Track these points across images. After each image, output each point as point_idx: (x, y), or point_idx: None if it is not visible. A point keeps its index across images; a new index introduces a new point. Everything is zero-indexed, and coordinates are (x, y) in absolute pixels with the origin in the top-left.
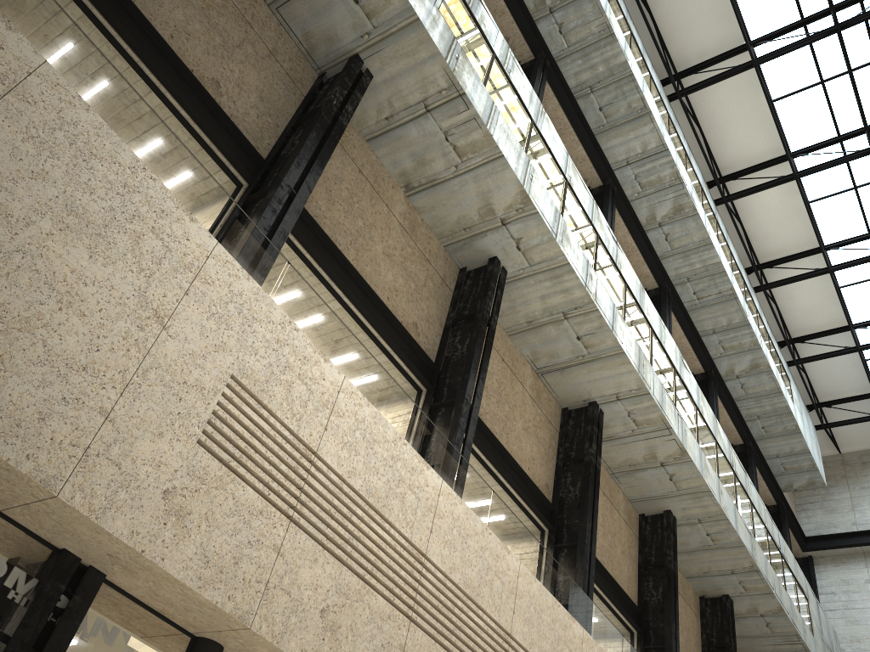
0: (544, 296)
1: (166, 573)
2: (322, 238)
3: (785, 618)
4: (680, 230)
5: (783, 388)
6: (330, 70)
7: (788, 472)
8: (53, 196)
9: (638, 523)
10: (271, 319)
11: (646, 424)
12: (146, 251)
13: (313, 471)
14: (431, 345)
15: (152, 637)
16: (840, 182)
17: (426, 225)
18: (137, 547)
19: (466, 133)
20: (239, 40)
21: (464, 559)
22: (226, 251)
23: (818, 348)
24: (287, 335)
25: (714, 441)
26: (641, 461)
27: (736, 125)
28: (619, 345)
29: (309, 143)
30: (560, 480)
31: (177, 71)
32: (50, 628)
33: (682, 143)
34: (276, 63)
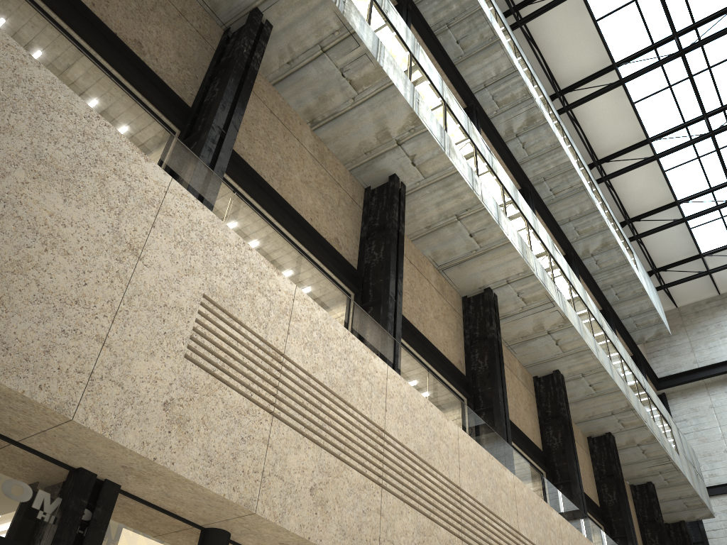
0: (439, 203)
1: (178, 475)
2: (249, 172)
3: (657, 444)
4: (534, 138)
5: (629, 259)
6: (233, 25)
7: (639, 328)
8: (21, 148)
9: (533, 384)
10: (228, 242)
11: (533, 301)
12: (112, 191)
13: (284, 370)
14: (351, 255)
15: (168, 535)
16: (657, 83)
17: (332, 154)
18: (149, 455)
19: (359, 68)
20: (151, 4)
21: (415, 430)
22: (180, 186)
23: (652, 224)
24: (243, 255)
25: (586, 308)
26: (531, 332)
27: (568, 44)
28: (506, 237)
29: (229, 88)
30: (470, 356)
31: (103, 35)
32: (79, 540)
33: (527, 64)
34: (186, 22)
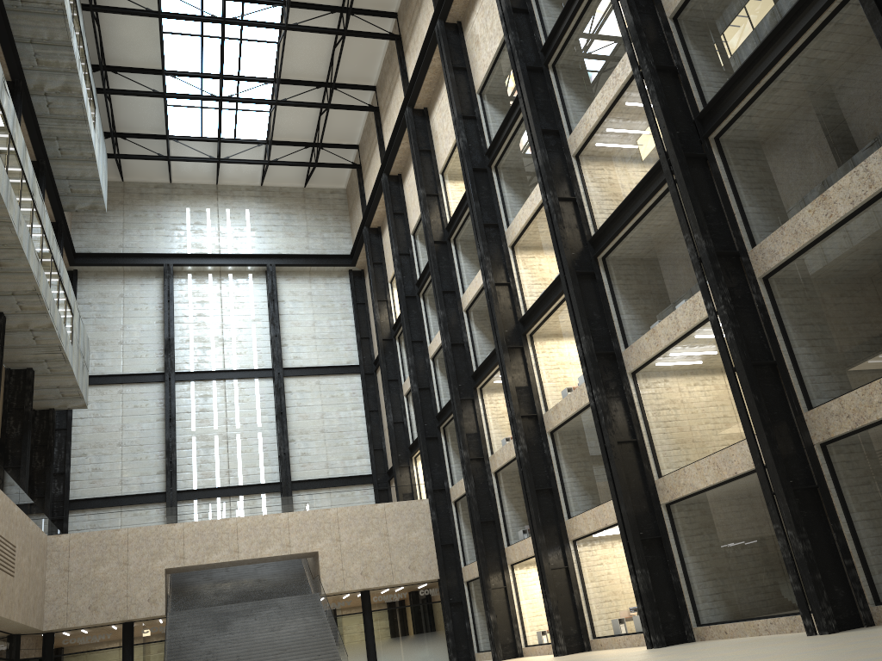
0: None
1: None
2: None
3: (53, 333)
4: None
5: (90, 117)
6: None
7: (74, 194)
8: None
9: None
10: None
11: None
12: None
13: None
14: None
15: None
16: None
17: None
18: None
19: None
20: None
21: None
22: None
23: (129, 82)
24: None
25: (21, 171)
26: None
27: None
28: None
29: None
30: None
31: None
32: None
33: None
34: None
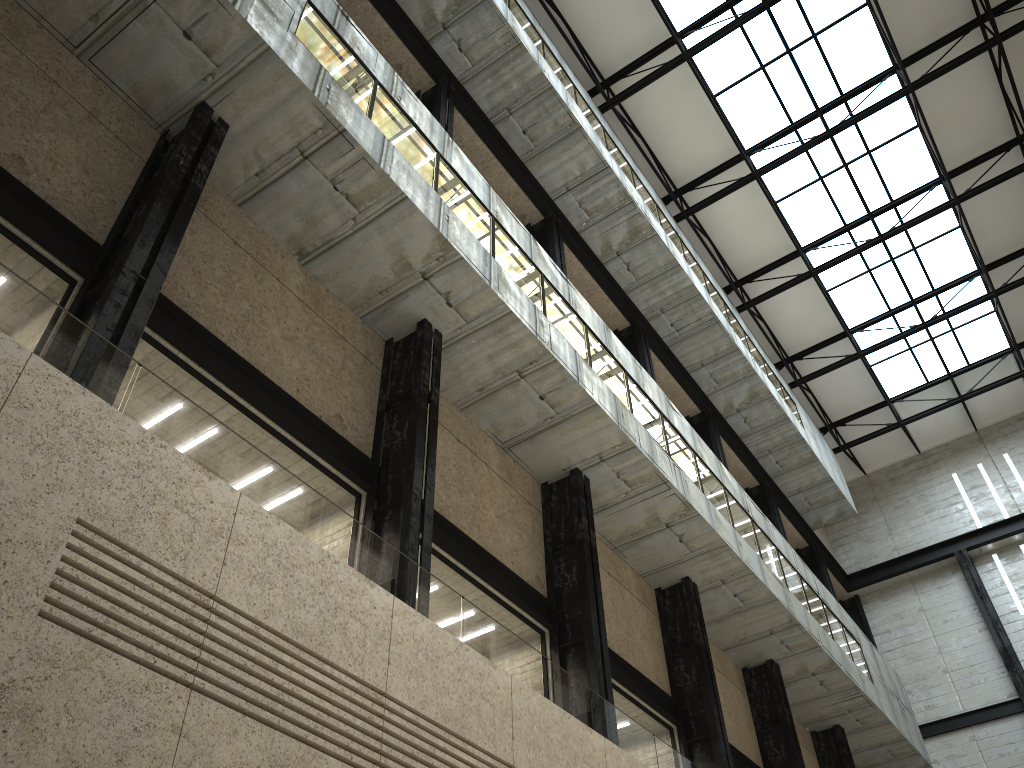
0: (491, 356)
1: None
2: (197, 331)
3: (838, 671)
4: (641, 256)
5: (790, 413)
6: (174, 126)
7: (813, 507)
8: None
9: (655, 599)
10: (125, 439)
11: (639, 483)
12: None
13: (215, 620)
14: (363, 437)
15: None
16: (804, 175)
17: (333, 296)
18: None
19: (357, 177)
20: (43, 103)
21: (438, 688)
22: (46, 363)
23: (819, 362)
24: (151, 455)
25: (722, 487)
26: (644, 526)
27: (680, 129)
28: (590, 397)
29: (154, 215)
30: (552, 568)
31: None
32: None
33: (625, 157)
34: (100, 126)
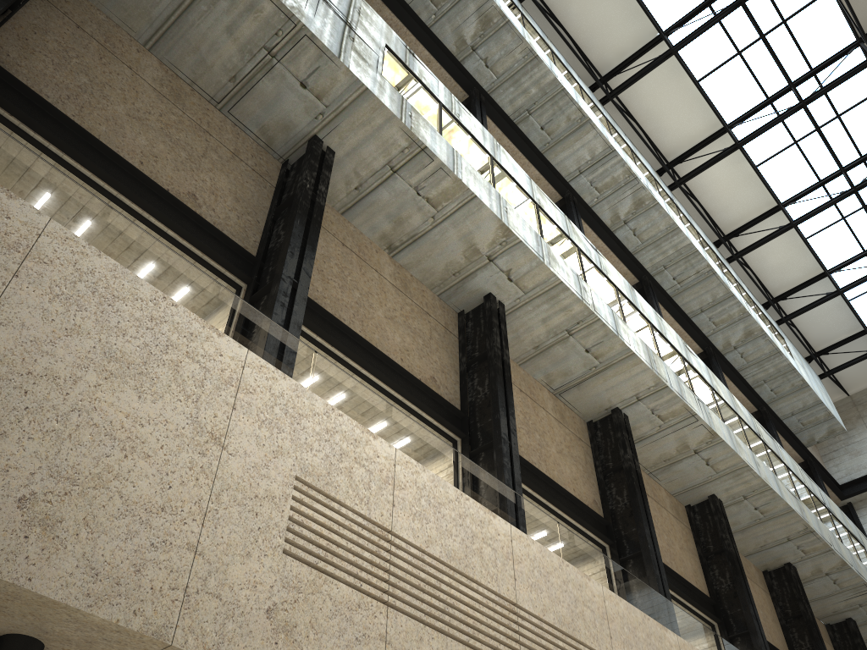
0: (545, 319)
1: None
2: (327, 318)
3: (850, 571)
4: (645, 222)
5: (781, 347)
6: (292, 156)
7: (806, 427)
8: (90, 347)
9: (686, 515)
10: (315, 411)
11: (671, 417)
12: (187, 377)
13: (394, 550)
14: (452, 394)
15: None
16: (780, 141)
17: (416, 279)
18: None
19: (435, 184)
20: (202, 150)
21: (552, 598)
22: (258, 357)
23: (801, 301)
24: (334, 423)
25: (737, 416)
26: (675, 453)
27: (669, 111)
28: (628, 348)
29: (296, 230)
30: (605, 493)
31: (154, 194)
32: None
33: (625, 140)
34: (241, 162)
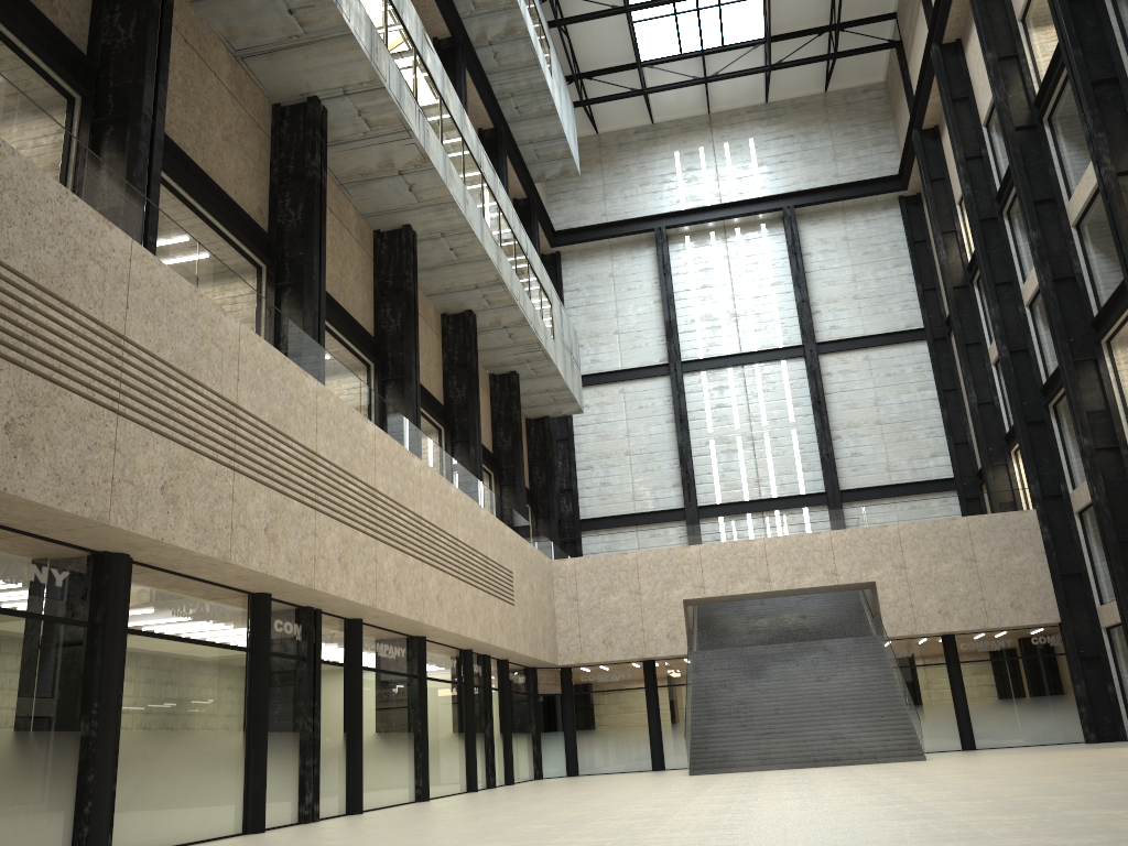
0: None
1: None
2: None
3: (528, 328)
4: None
5: (542, 59)
6: None
7: (541, 160)
8: None
9: (373, 241)
10: None
11: (381, 126)
12: None
13: None
14: (77, 27)
15: None
16: None
17: None
18: None
19: None
20: None
21: (173, 333)
22: None
23: (584, 5)
24: None
25: (461, 139)
26: (376, 170)
27: None
28: (346, 25)
29: None
30: (277, 202)
31: None
32: None
33: None
34: None
